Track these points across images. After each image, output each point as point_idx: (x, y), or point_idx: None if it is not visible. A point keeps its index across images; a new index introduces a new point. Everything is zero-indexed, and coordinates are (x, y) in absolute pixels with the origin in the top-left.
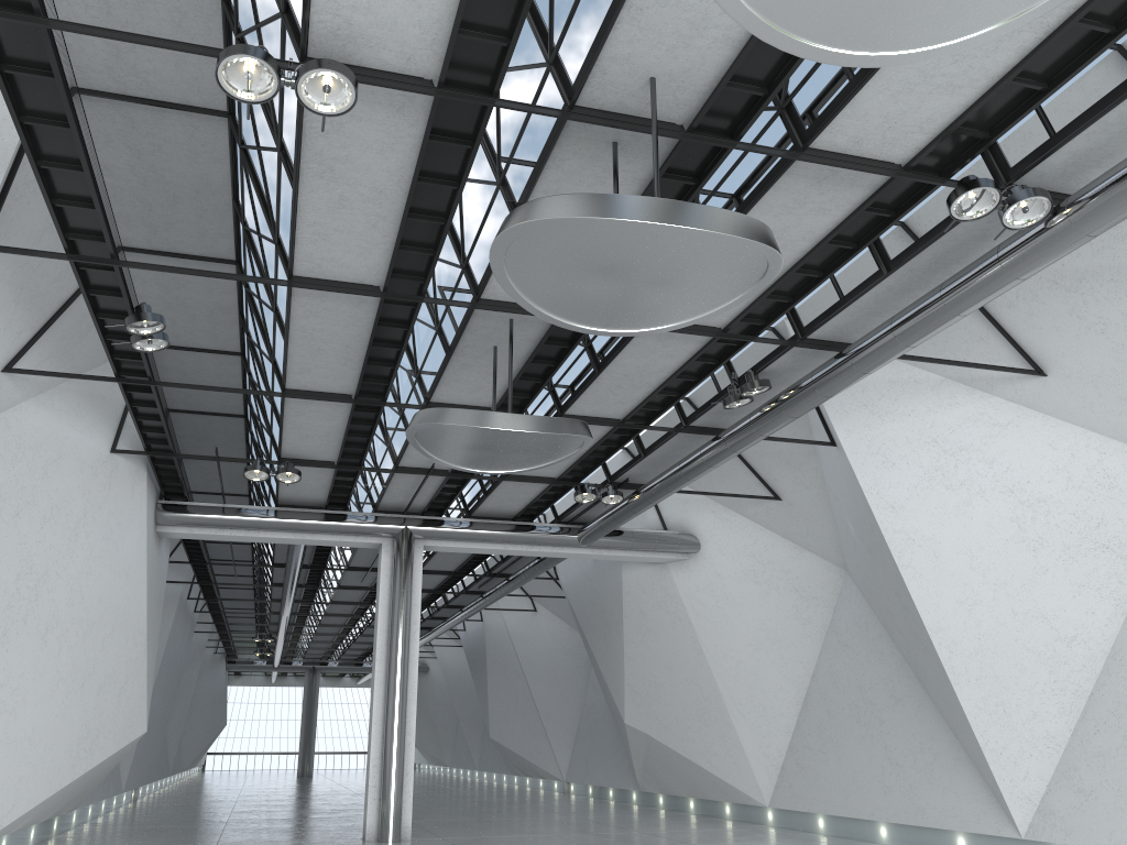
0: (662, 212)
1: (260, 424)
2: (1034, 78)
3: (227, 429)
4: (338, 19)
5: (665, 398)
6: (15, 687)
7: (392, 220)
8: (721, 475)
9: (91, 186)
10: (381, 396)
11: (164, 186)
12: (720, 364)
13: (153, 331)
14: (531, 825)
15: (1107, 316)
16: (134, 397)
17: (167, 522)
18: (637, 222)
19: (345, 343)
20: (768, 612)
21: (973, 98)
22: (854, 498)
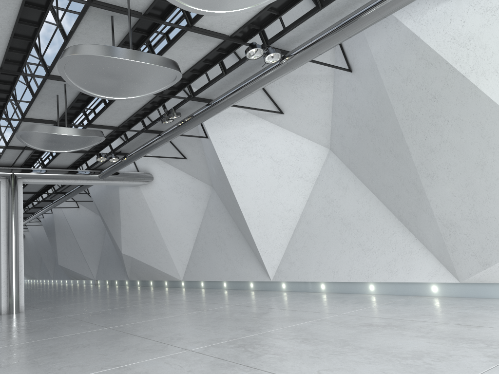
0: (133, 56)
1: None
2: (274, 10)
3: None
4: None
5: (136, 118)
6: None
7: (5, 38)
8: (162, 148)
9: None
10: None
11: None
12: (160, 106)
13: None
14: (81, 299)
15: (304, 93)
16: None
17: None
18: (123, 59)
19: None
20: (182, 204)
21: (253, 14)
22: (215, 159)
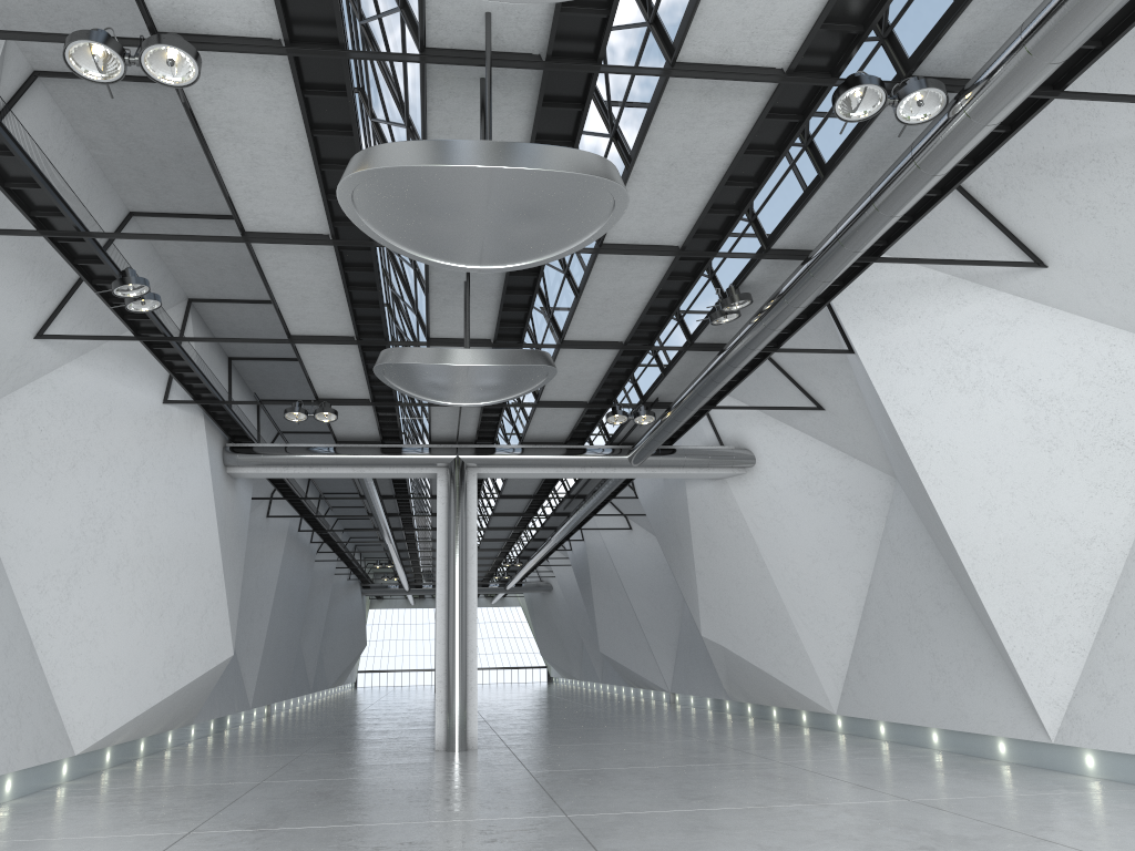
0: (466, 154)
1: None
2: None
3: (291, 372)
4: None
5: (659, 318)
6: (93, 619)
7: (310, 173)
8: (767, 388)
9: (28, 169)
10: (383, 336)
11: (149, 153)
12: (694, 282)
13: (141, 293)
14: (604, 734)
15: (1095, 199)
16: (163, 352)
17: (235, 463)
18: (443, 166)
19: (324, 290)
20: (824, 523)
21: None
22: (878, 406)
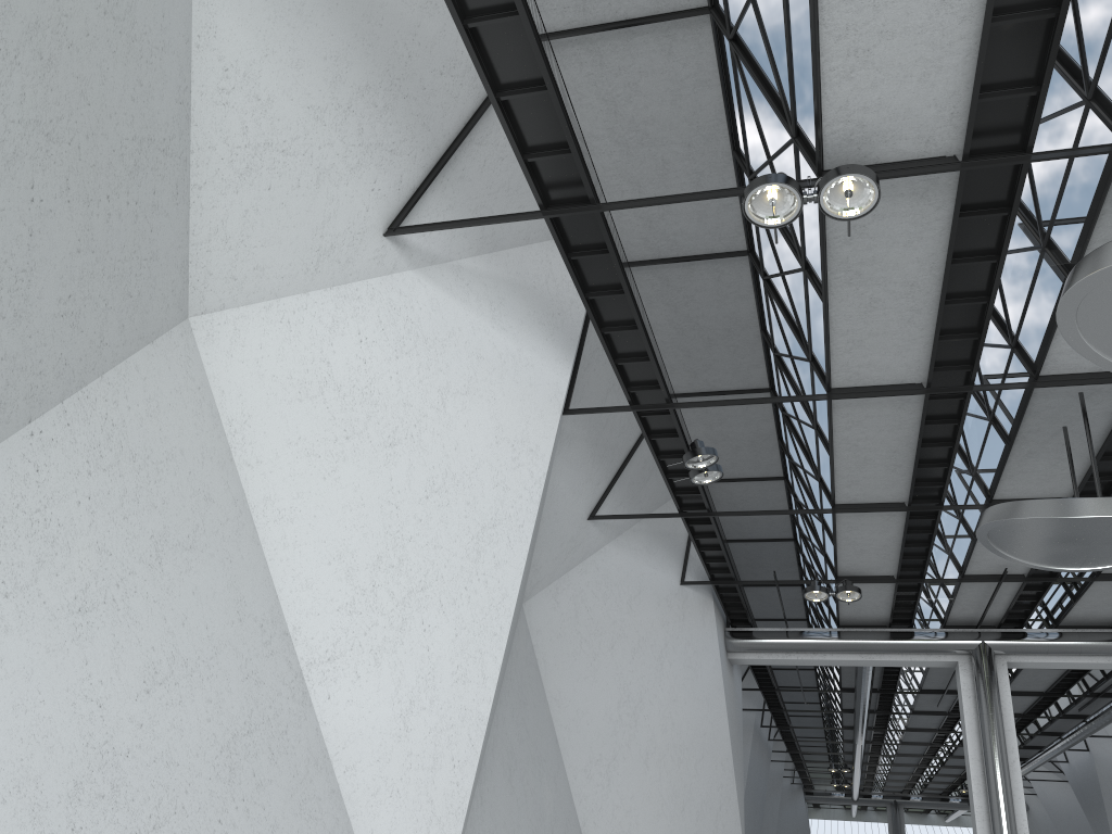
0: None
1: (811, 544)
2: None
3: (778, 554)
4: (850, 124)
5: None
6: (628, 808)
7: (927, 311)
8: None
9: (645, 340)
10: (936, 500)
11: (699, 332)
12: None
13: (707, 464)
14: None
15: None
16: (696, 530)
17: (736, 648)
18: None
19: (891, 449)
20: None
21: None
22: None
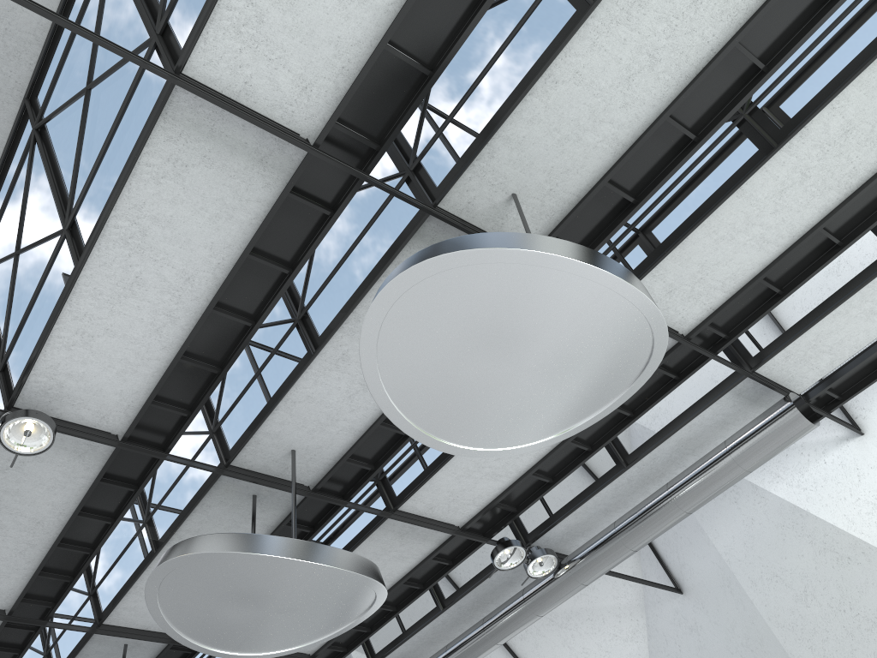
0: (304, 551)
1: None
2: (544, 474)
3: None
4: (52, 381)
5: None
6: None
7: (41, 548)
8: None
9: None
10: None
11: None
12: None
13: None
14: None
15: (588, 646)
16: None
17: None
18: (285, 558)
19: None
20: None
21: (508, 483)
22: None
